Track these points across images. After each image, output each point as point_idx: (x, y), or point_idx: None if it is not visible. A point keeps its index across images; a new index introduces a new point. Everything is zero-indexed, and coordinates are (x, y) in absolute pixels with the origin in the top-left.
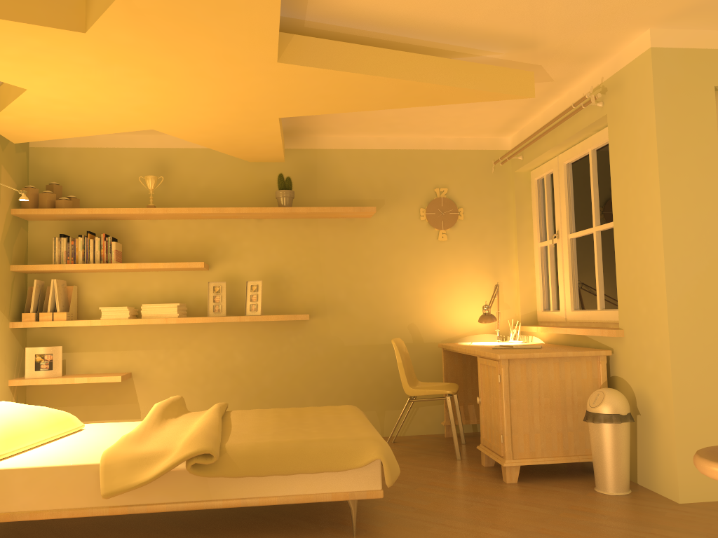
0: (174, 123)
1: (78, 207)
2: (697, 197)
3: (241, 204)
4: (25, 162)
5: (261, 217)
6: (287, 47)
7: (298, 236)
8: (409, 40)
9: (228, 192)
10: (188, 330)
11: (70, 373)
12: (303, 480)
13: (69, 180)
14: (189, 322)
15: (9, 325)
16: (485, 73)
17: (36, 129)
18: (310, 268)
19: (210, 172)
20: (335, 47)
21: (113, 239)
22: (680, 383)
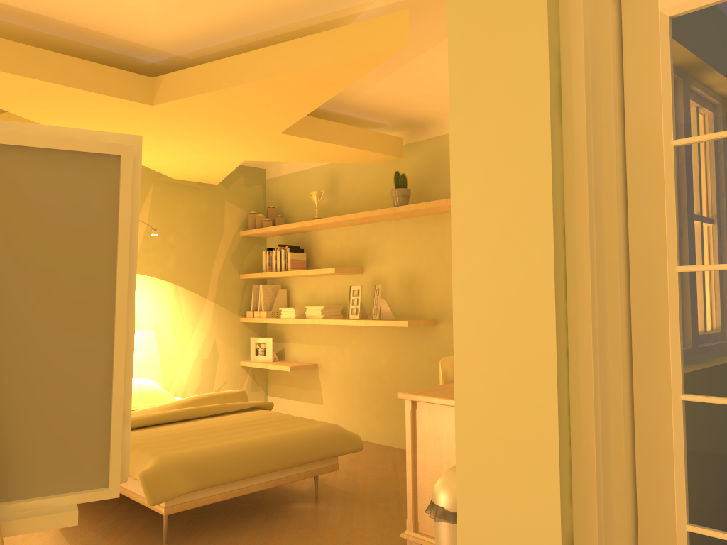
0: (241, 154)
1: (282, 224)
2: (506, 160)
3: (384, 207)
4: (260, 192)
5: (392, 218)
6: (159, 89)
7: (428, 234)
8: (271, 32)
9: (375, 195)
10: (349, 330)
11: (286, 360)
12: (132, 479)
13: (284, 202)
14: (326, 324)
15: (240, 320)
16: (340, 38)
17: (198, 175)
18: (438, 269)
19: (363, 178)
20: (193, 73)
21: (294, 250)
22: (468, 483)
